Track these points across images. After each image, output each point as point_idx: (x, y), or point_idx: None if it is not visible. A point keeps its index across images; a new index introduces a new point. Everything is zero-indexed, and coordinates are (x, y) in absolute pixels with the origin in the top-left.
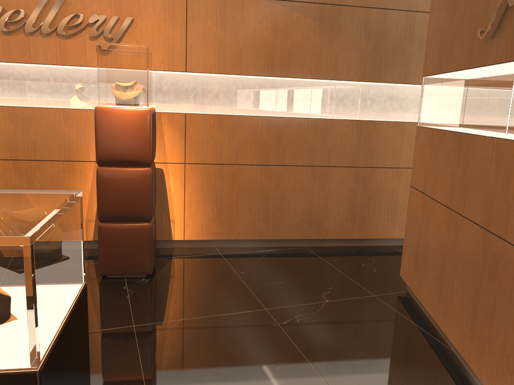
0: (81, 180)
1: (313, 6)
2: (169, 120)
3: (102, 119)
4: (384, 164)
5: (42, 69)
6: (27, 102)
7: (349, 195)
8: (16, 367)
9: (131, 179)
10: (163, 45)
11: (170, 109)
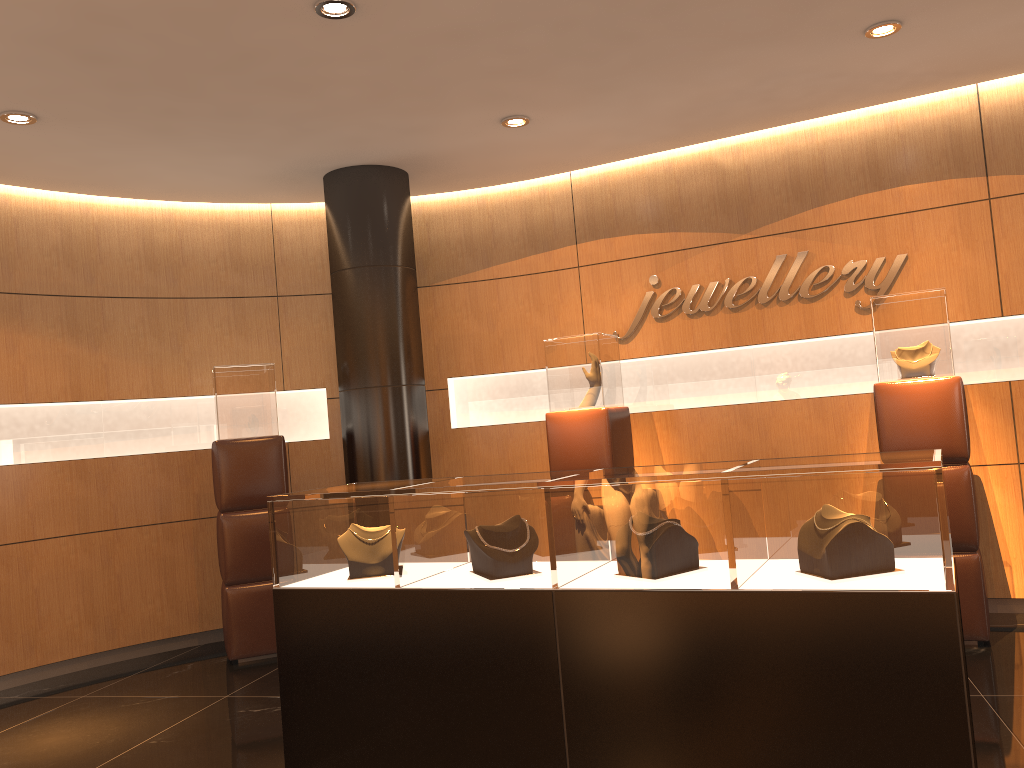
0: None
1: None
2: (982, 395)
3: (886, 399)
4: None
5: (782, 348)
6: (764, 395)
7: None
8: (934, 587)
9: None
10: (959, 283)
11: (981, 377)
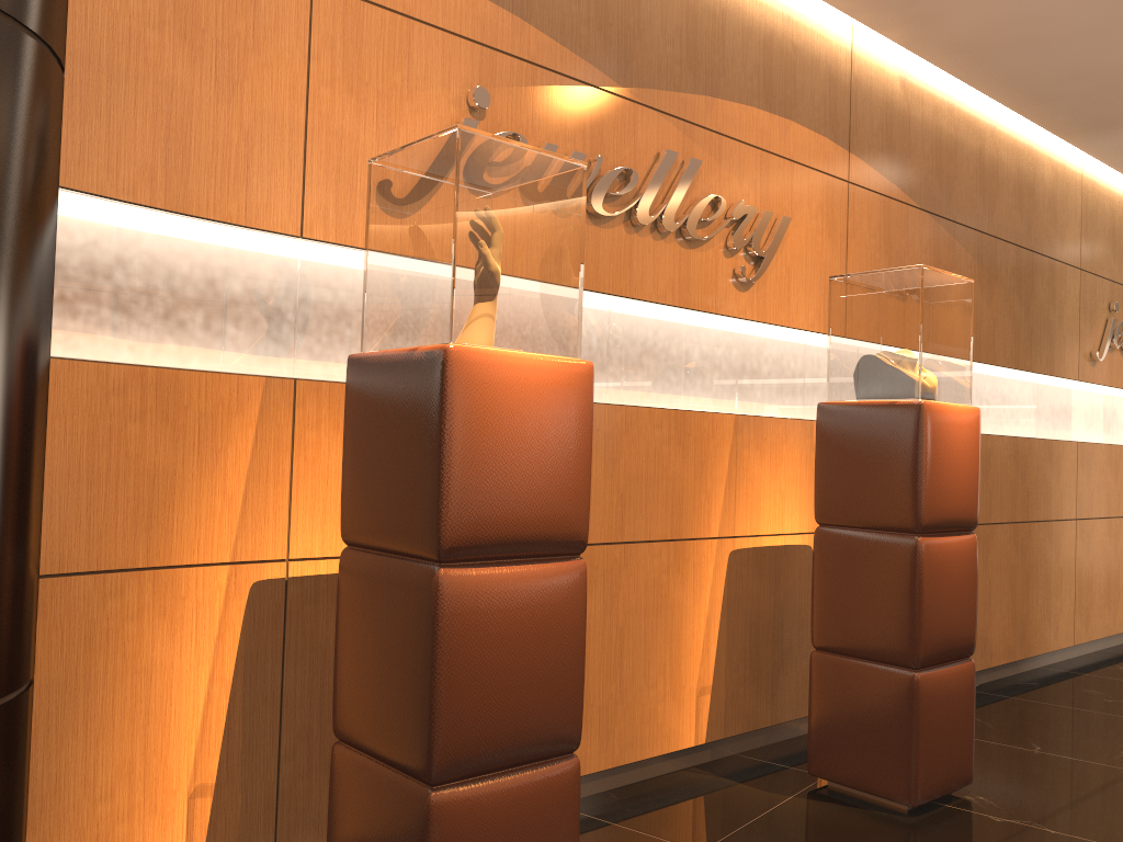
0: (694, 588)
1: (973, 235)
2: None
3: (935, 427)
4: (1038, 515)
5: (648, 314)
6: (618, 391)
7: (1009, 576)
8: None
9: (962, 562)
10: (819, 281)
11: None
